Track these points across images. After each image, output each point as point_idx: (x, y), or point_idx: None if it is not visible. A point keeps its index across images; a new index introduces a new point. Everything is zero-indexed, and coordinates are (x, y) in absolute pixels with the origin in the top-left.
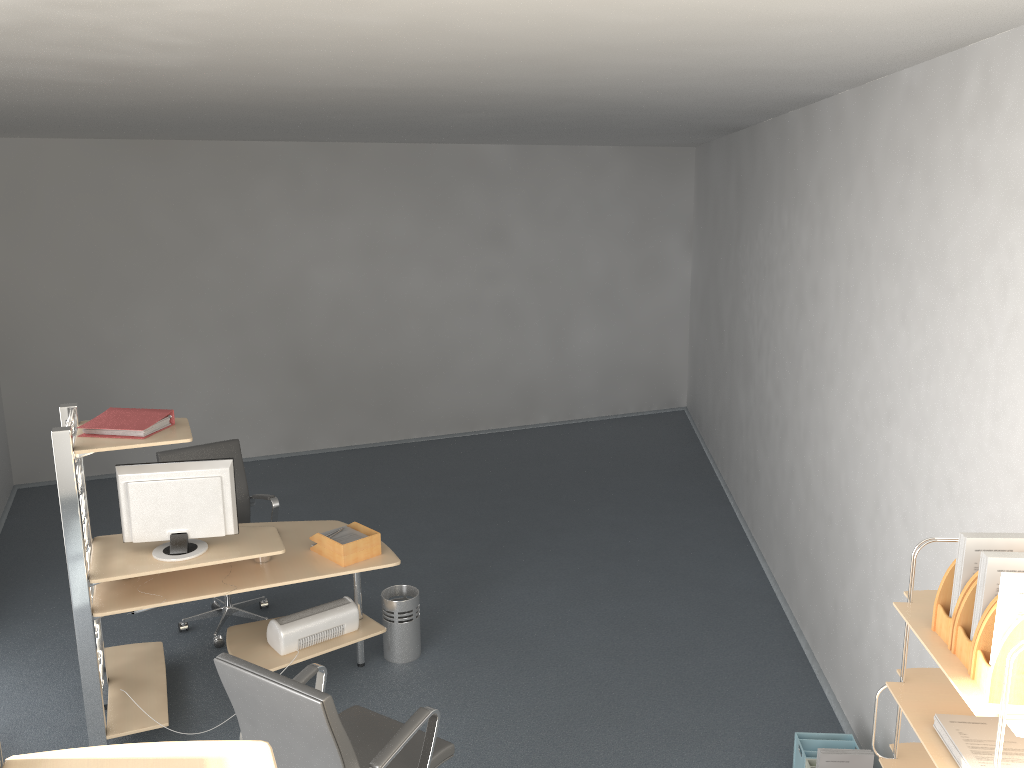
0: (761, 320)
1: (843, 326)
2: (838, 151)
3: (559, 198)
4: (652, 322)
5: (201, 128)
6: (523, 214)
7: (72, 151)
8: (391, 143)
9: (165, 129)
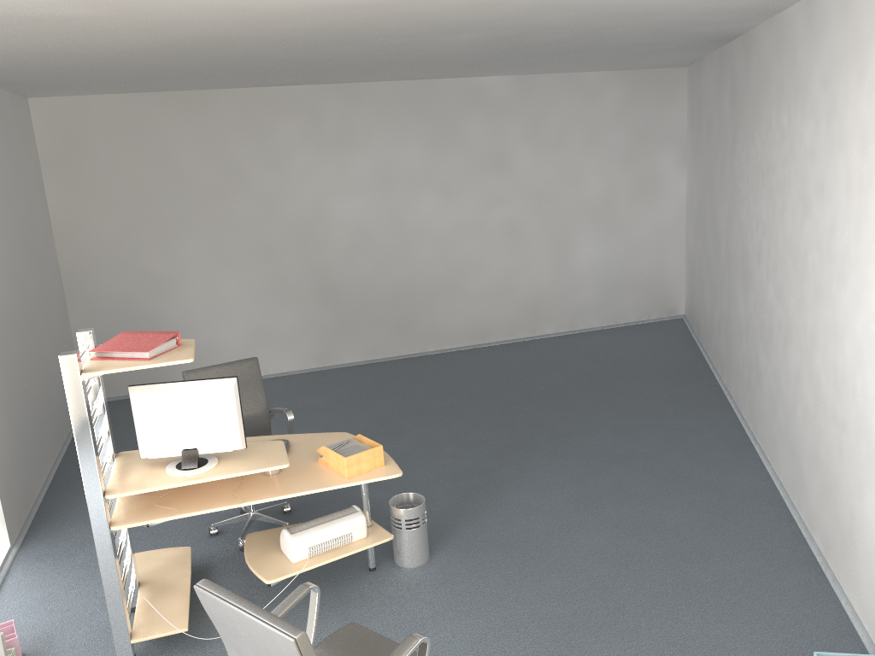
0: (760, 225)
1: (856, 222)
2: (846, 36)
3: (557, 123)
4: (649, 236)
5: (219, 73)
6: (524, 140)
7: (117, 105)
8: (399, 81)
9: (189, 76)
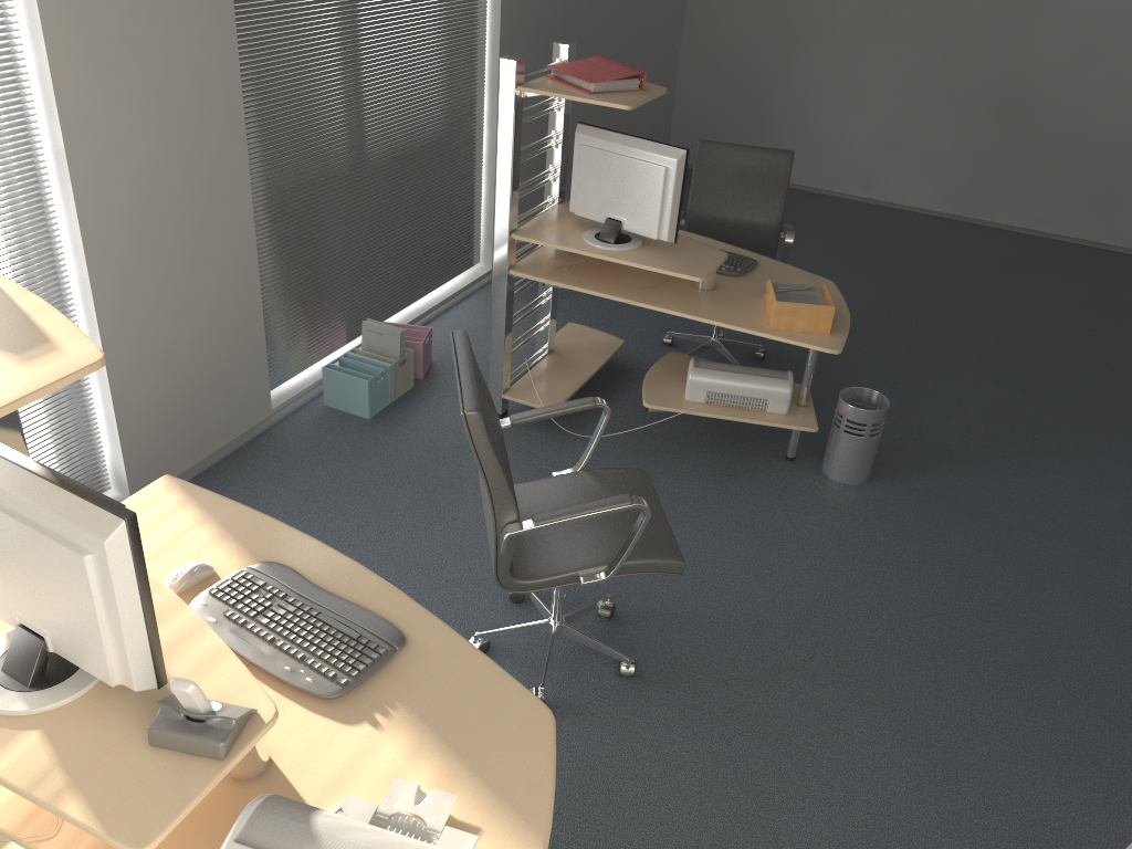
0: None
1: None
2: None
3: None
4: None
5: None
6: None
7: None
8: None
9: None
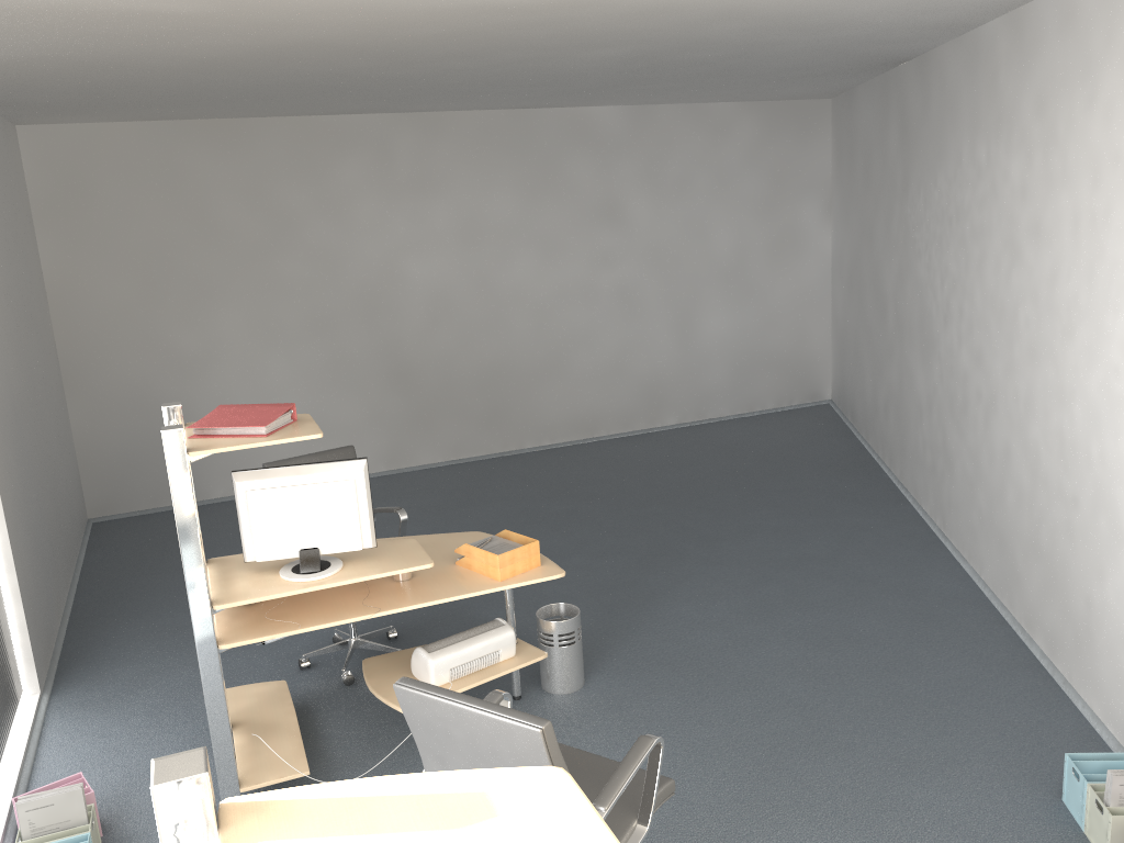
0: (947, 281)
1: (1087, 265)
2: (1070, 54)
3: (679, 165)
4: (789, 304)
5: (282, 94)
6: (639, 185)
7: (132, 136)
8: (488, 110)
9: (241, 98)
